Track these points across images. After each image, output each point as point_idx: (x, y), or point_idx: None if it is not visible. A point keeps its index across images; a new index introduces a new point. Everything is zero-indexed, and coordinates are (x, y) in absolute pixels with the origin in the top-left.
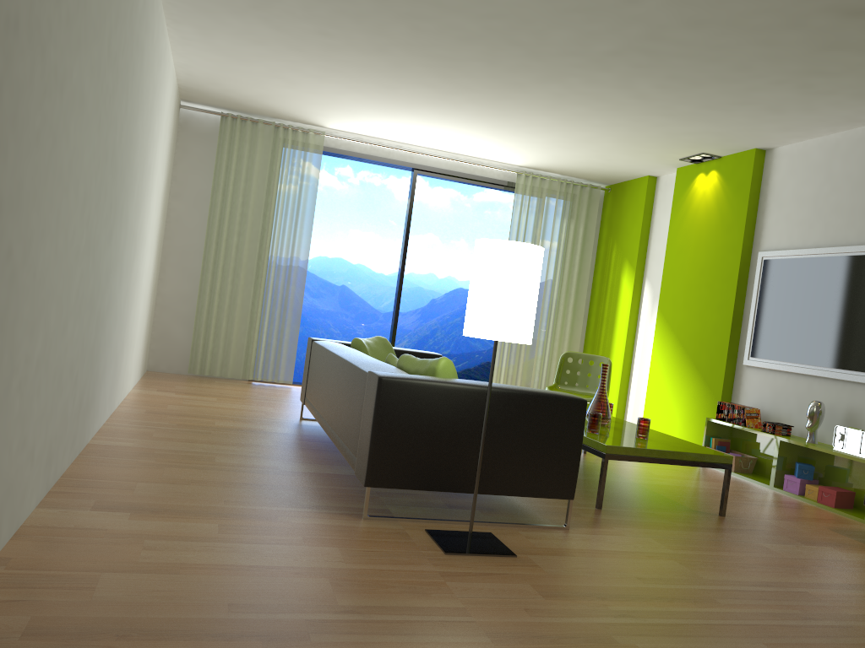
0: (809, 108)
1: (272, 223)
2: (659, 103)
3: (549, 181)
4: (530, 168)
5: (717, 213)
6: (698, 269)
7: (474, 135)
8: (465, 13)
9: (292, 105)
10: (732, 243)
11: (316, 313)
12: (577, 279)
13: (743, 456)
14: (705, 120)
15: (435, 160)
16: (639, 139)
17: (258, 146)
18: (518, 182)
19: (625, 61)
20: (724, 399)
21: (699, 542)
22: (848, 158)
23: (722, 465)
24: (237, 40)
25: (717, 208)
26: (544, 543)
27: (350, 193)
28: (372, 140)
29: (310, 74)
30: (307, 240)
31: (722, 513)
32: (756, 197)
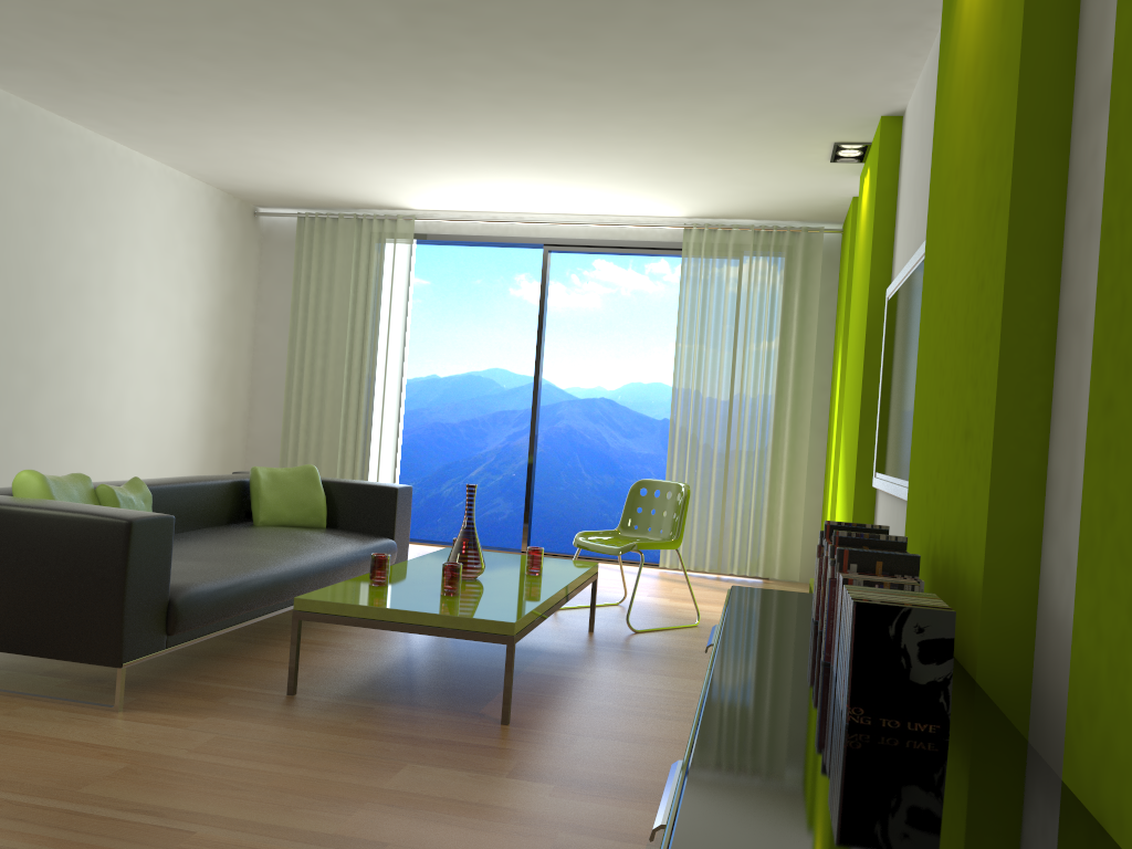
0: (795, 26)
1: (361, 338)
2: (612, 79)
3: (736, 233)
4: (702, 217)
5: (865, 236)
6: (856, 334)
7: (549, 184)
8: (195, 22)
9: (336, 189)
10: (867, 281)
11: (631, 458)
12: (794, 374)
13: None
14: (719, 88)
15: (570, 229)
16: (716, 142)
17: (338, 246)
18: (688, 241)
19: (445, 29)
20: None
21: (291, 749)
22: (929, 96)
23: (494, 637)
24: (142, 122)
25: (866, 229)
26: (2, 722)
27: (667, 295)
28: (484, 216)
29: (266, 145)
30: (402, 354)
31: (502, 719)
32: (890, 198)
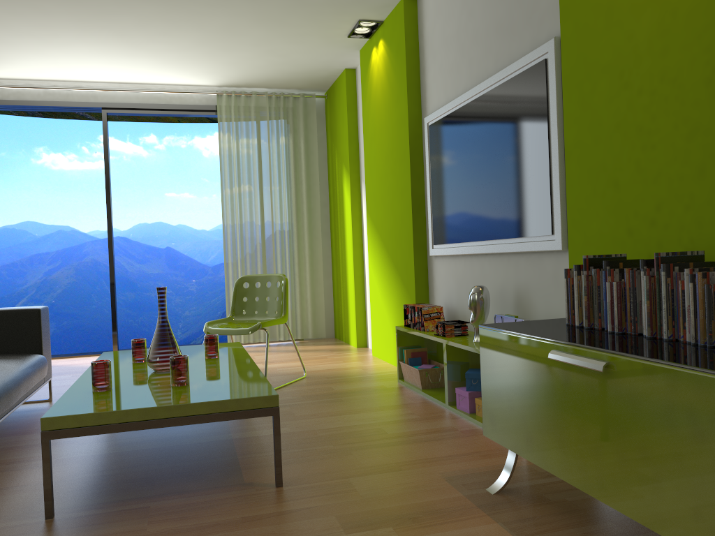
0: None
1: None
2: None
3: (255, 97)
4: (230, 86)
5: (388, 86)
6: (384, 156)
7: (119, 52)
8: None
9: None
10: (402, 115)
11: (146, 278)
12: (307, 196)
13: (439, 365)
14: None
15: (123, 95)
16: (275, 15)
17: None
18: (221, 104)
19: None
20: (420, 300)
21: None
22: None
23: (262, 411)
24: None
25: (388, 81)
26: None
27: (158, 159)
28: (46, 84)
29: None
30: None
31: (277, 482)
32: (415, 56)
